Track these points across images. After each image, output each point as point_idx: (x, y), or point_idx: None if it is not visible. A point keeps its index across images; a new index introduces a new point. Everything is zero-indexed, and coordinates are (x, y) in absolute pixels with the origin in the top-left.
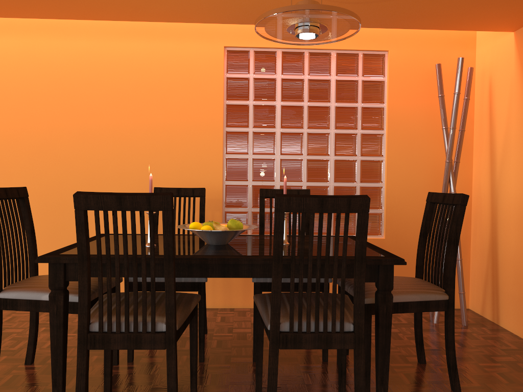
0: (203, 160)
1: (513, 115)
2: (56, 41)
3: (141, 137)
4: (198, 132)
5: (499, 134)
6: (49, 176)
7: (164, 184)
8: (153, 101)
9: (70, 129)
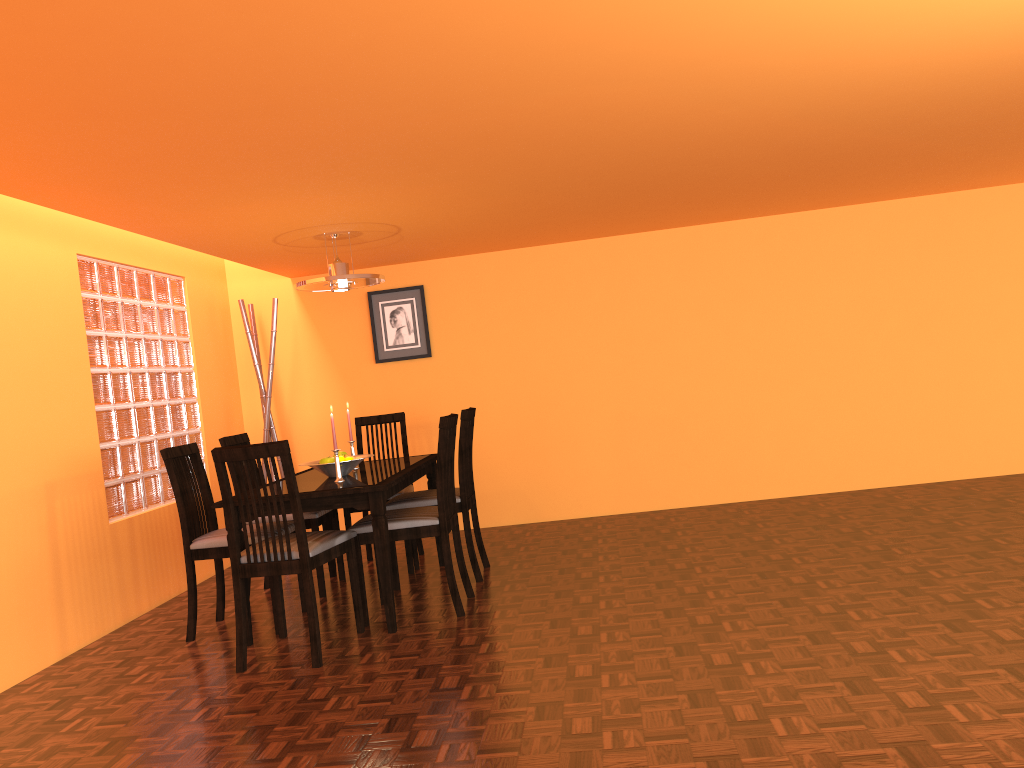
0: (80, 416)
1: (302, 351)
2: None
3: (18, 386)
4: (71, 375)
5: (283, 369)
6: None
7: (50, 458)
8: (23, 328)
9: None
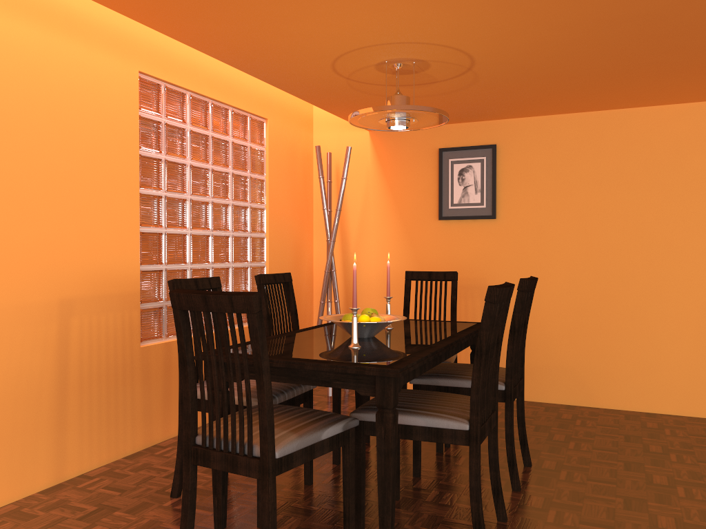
0: (118, 235)
1: (371, 202)
2: None
3: (37, 194)
4: (112, 192)
5: (352, 217)
6: None
7: (71, 274)
8: (53, 134)
9: None
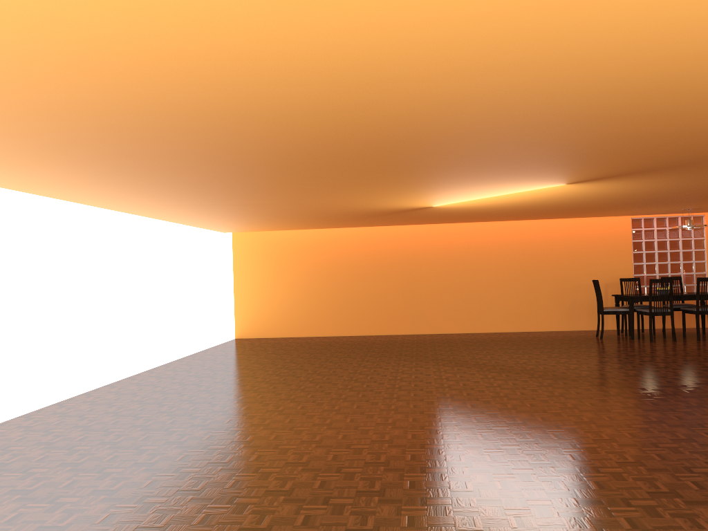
0: (624, 266)
1: None
2: (559, 220)
3: (597, 258)
4: (621, 254)
5: None
6: (558, 276)
7: (607, 277)
8: (601, 242)
9: (566, 256)
